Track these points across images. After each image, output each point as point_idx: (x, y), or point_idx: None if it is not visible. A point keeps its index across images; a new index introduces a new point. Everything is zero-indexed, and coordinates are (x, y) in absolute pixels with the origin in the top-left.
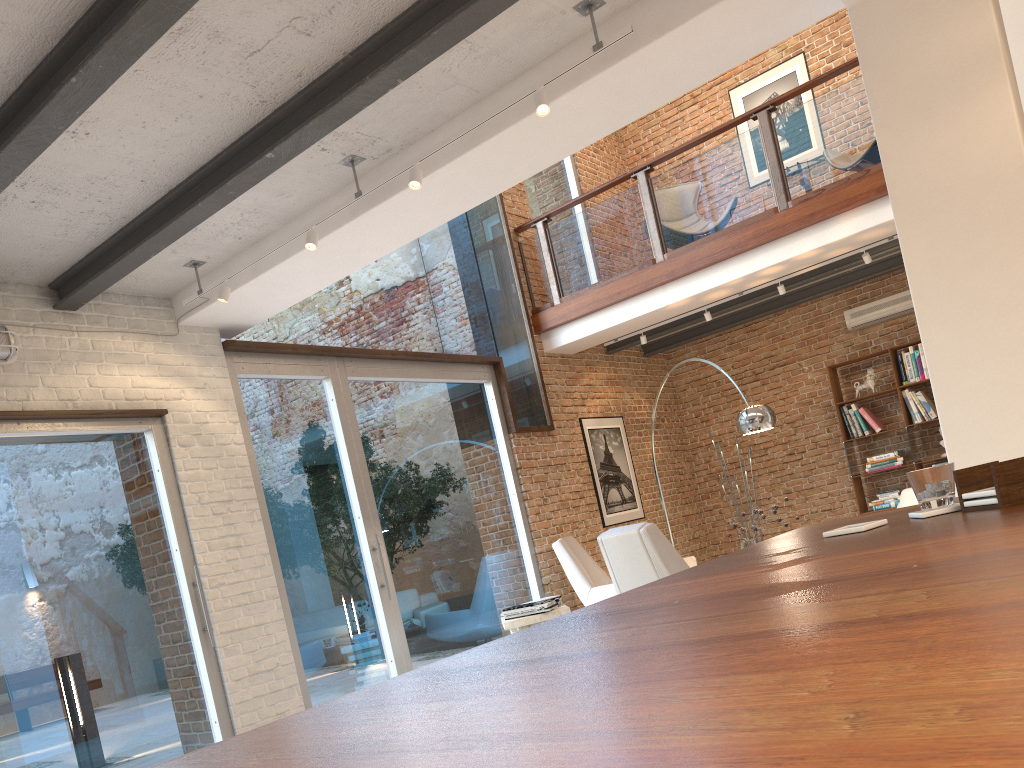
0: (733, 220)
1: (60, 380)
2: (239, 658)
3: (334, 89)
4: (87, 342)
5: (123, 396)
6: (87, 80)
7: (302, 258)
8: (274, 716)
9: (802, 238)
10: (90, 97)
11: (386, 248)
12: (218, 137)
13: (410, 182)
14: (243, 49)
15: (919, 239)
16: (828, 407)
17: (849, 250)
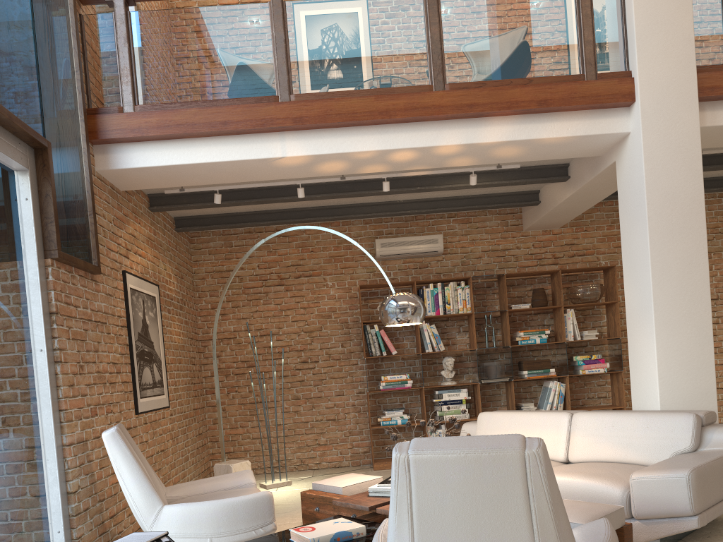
0: (380, 84)
1: None
2: None
3: None
4: None
5: None
6: None
7: None
8: None
9: (451, 129)
10: None
11: None
12: None
13: None
14: None
15: None
16: (345, 324)
17: (468, 164)
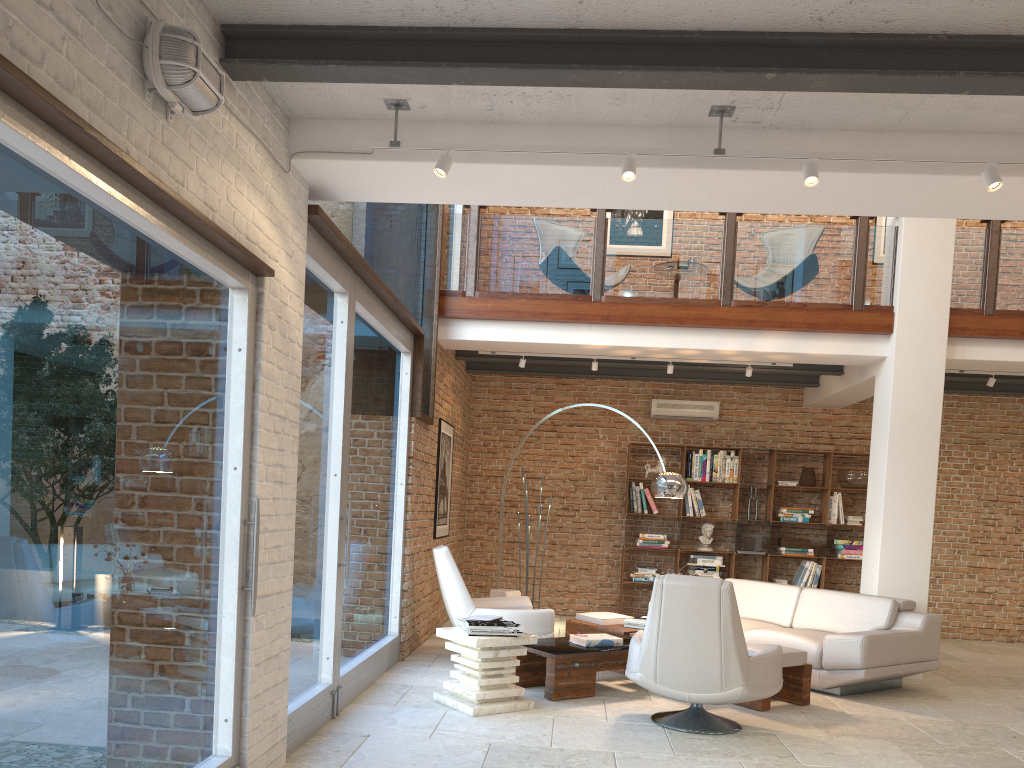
0: (676, 294)
1: (208, 174)
2: (262, 635)
3: (891, 55)
4: (233, 133)
5: (245, 231)
6: None
7: (545, 172)
8: (270, 719)
9: (731, 337)
10: None
11: (606, 203)
12: (722, 17)
13: (811, 176)
14: None
15: None
16: (611, 477)
17: (745, 360)
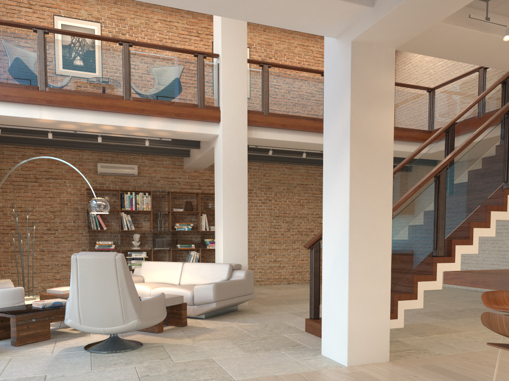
0: (96, 90)
1: None
2: None
3: None
4: None
5: None
6: None
7: None
8: None
9: (132, 119)
10: None
11: None
12: None
13: None
14: None
15: (356, 154)
16: (76, 209)
17: (144, 135)
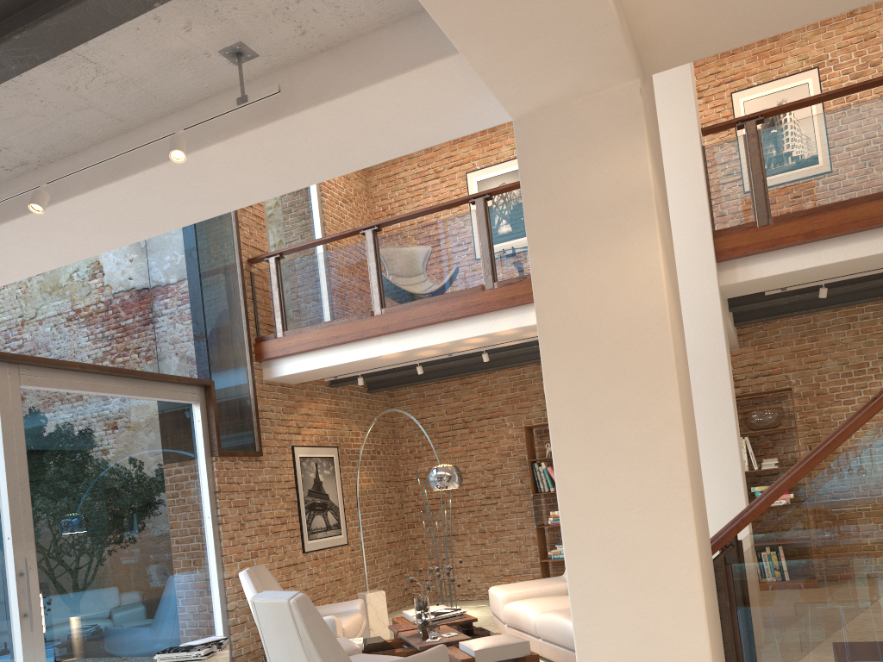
0: (446, 289)
1: None
2: None
3: None
4: None
5: None
6: None
7: None
8: None
9: (504, 317)
10: None
11: (40, 266)
12: None
13: (30, 204)
14: None
15: (561, 372)
16: (523, 461)
17: None
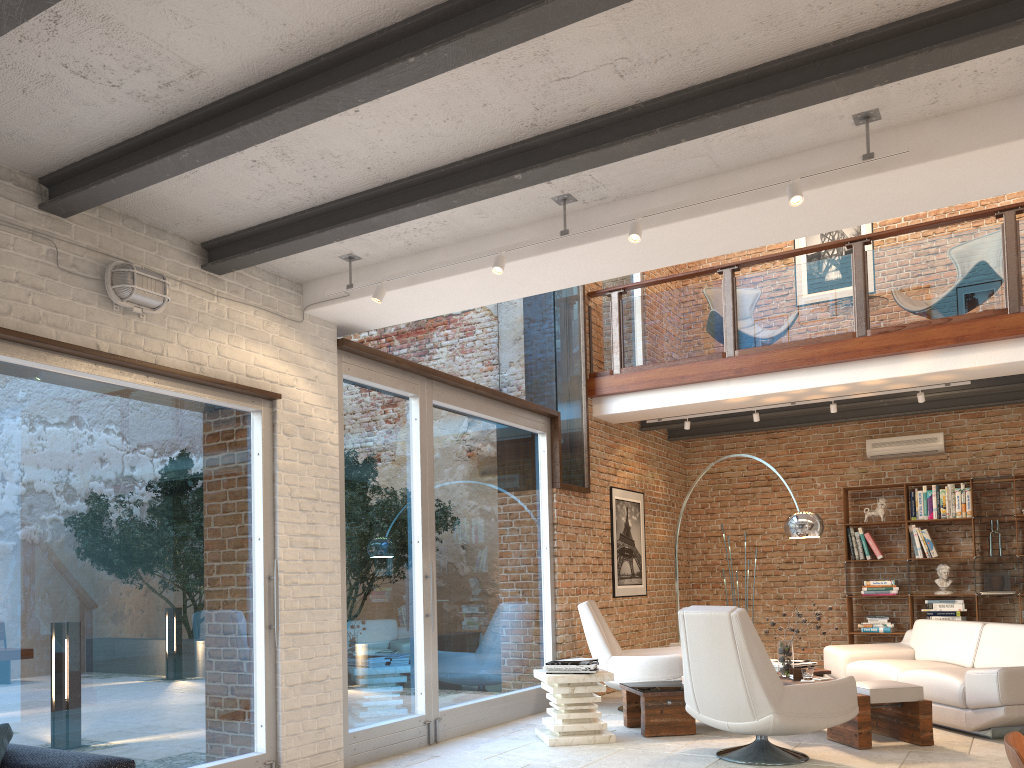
0: (810, 334)
1: (193, 341)
2: (296, 663)
3: (609, 131)
4: (224, 309)
5: (244, 371)
6: (422, 63)
7: (467, 278)
8: (315, 730)
9: (873, 366)
10: (411, 80)
11: (545, 288)
12: (468, 146)
13: (631, 234)
14: (556, 73)
15: None
16: (833, 525)
17: (908, 386)
